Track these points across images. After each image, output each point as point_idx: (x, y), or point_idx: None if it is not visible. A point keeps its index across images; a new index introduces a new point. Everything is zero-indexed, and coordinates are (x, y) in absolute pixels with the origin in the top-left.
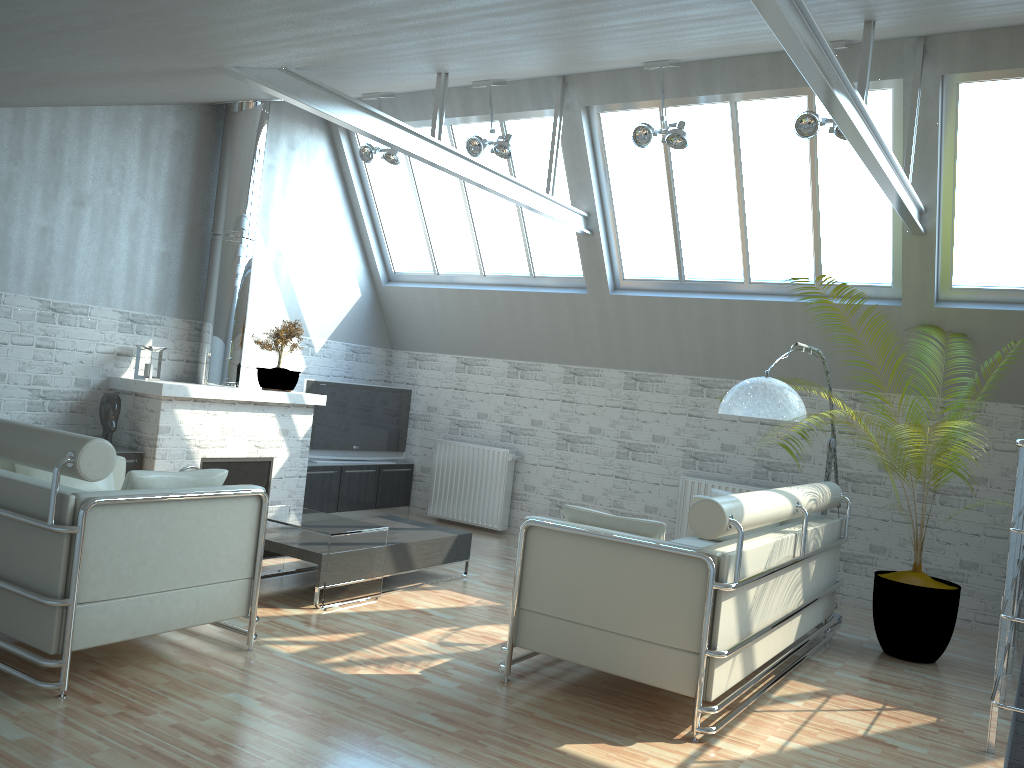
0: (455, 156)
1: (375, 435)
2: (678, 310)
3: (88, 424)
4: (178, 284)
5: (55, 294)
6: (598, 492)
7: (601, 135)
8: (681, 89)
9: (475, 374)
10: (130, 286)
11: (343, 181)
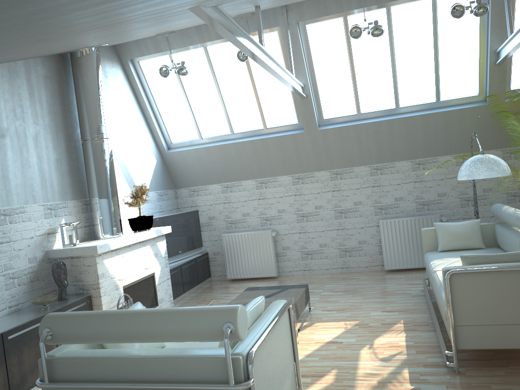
0: (269, 59)
1: (187, 241)
2: (360, 130)
3: (42, 286)
4: (69, 177)
5: (2, 203)
6: (328, 240)
7: (307, 38)
8: (361, 3)
9: (235, 192)
10: (44, 186)
11: (134, 93)
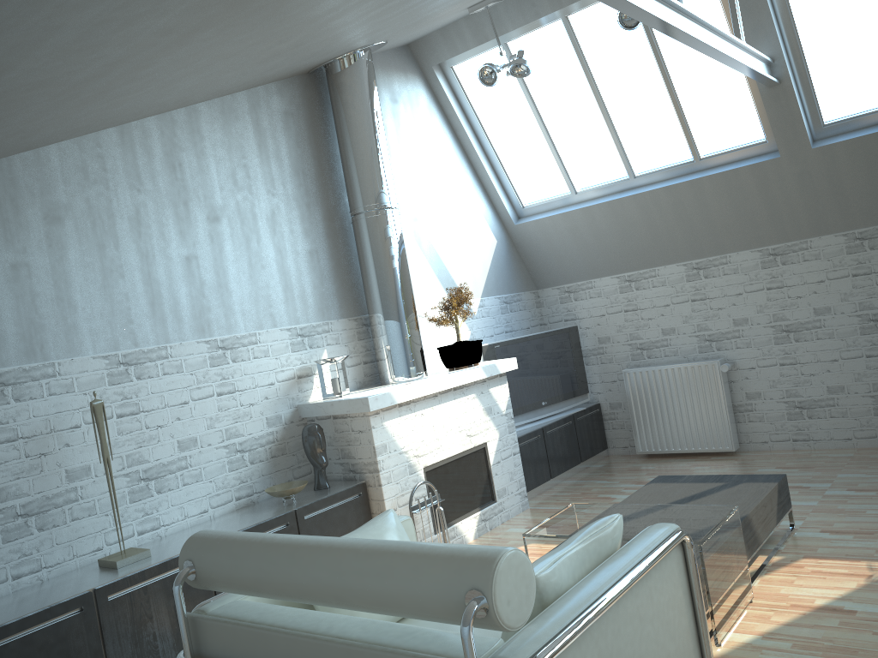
0: (667, 7)
1: (558, 384)
2: None
3: (292, 465)
4: (333, 281)
5: (219, 330)
6: (848, 379)
7: None
8: None
9: (646, 289)
10: (289, 297)
11: (449, 124)
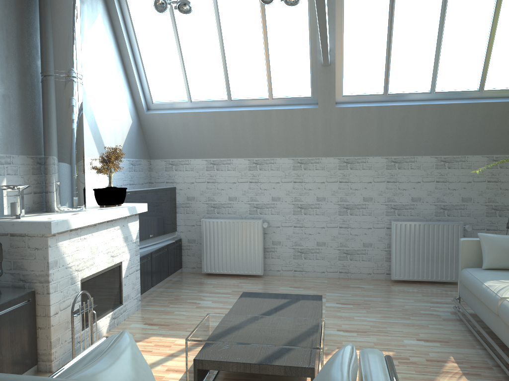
0: None
1: (160, 224)
2: (385, 114)
3: None
4: (19, 123)
5: None
6: (328, 239)
7: None
8: None
9: (223, 170)
10: None
11: (114, 32)
